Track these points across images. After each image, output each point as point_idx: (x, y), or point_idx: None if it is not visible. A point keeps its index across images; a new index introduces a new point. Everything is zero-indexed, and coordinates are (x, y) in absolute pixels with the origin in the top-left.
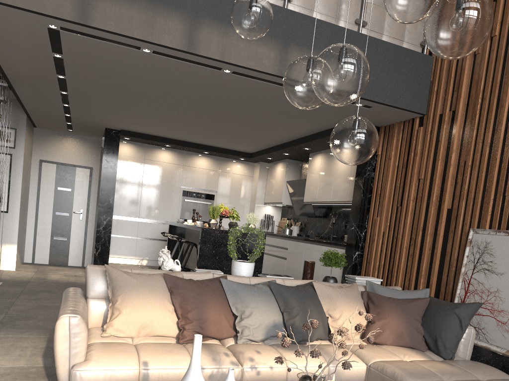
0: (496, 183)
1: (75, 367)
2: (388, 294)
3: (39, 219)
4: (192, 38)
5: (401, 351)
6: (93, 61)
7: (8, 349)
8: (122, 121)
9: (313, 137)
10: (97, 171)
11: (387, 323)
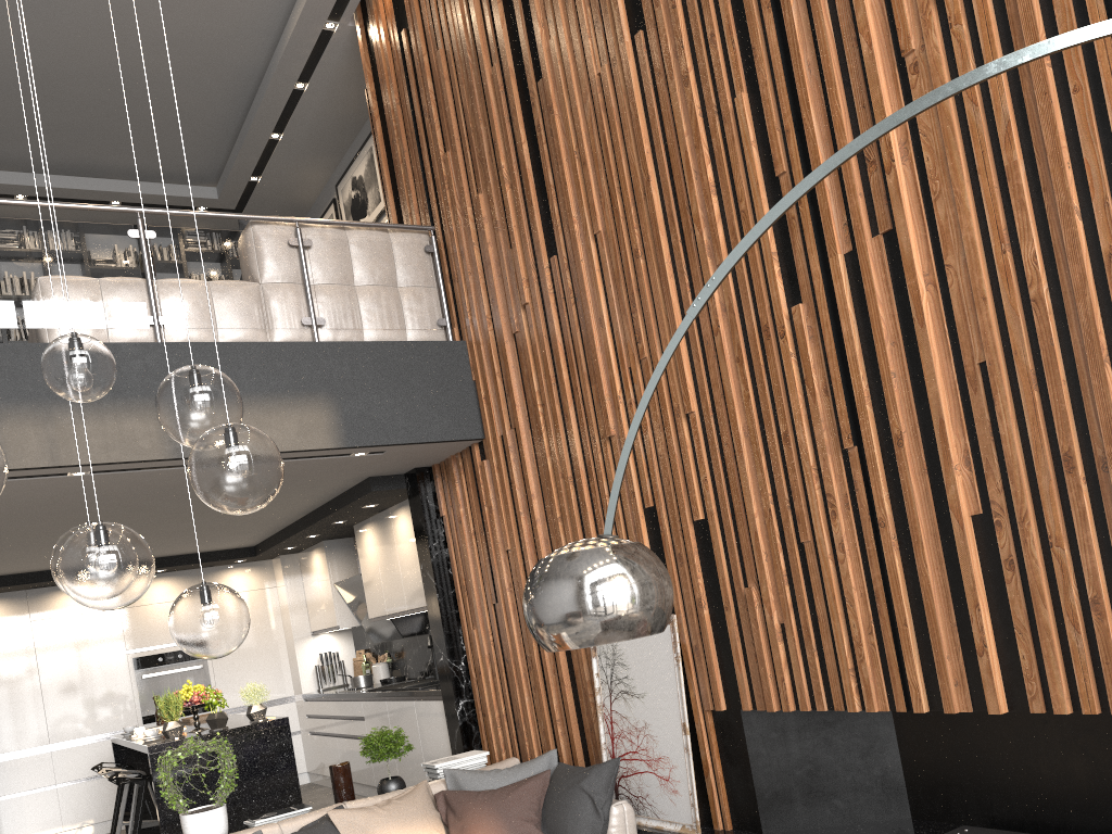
0: None
1: None
2: (483, 785)
3: None
4: None
5: None
6: None
7: None
8: None
9: (334, 505)
10: None
11: None
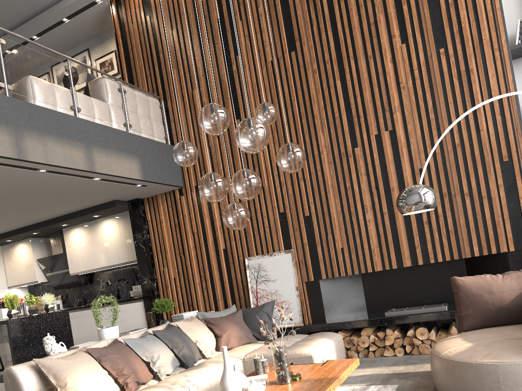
0: (252, 226)
1: None
2: (217, 316)
3: None
4: (20, 147)
5: (248, 346)
6: None
7: None
8: None
9: (78, 213)
10: None
11: (230, 332)
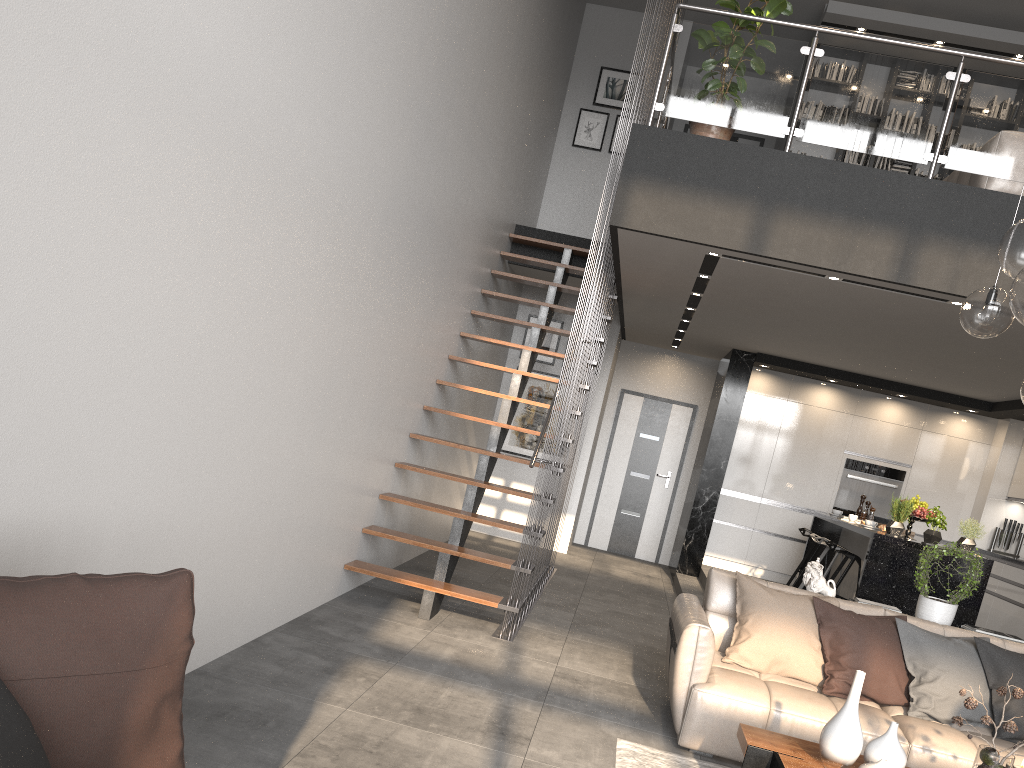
0: None
1: (697, 686)
2: None
3: (605, 480)
4: (906, 263)
5: None
6: (751, 283)
7: (591, 657)
8: (763, 343)
9: None
10: (704, 412)
11: None
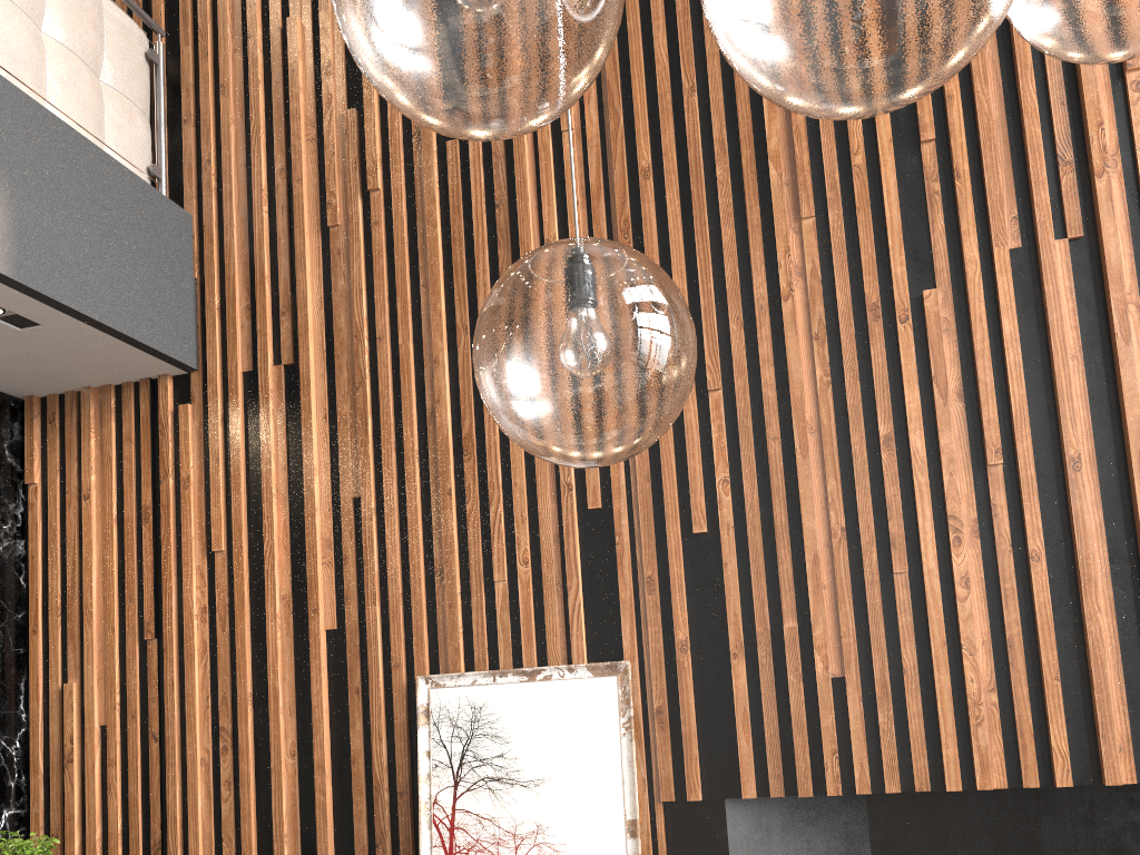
0: (461, 551)
1: None
2: None
3: None
4: None
5: None
6: None
7: None
8: None
9: None
10: None
11: None
